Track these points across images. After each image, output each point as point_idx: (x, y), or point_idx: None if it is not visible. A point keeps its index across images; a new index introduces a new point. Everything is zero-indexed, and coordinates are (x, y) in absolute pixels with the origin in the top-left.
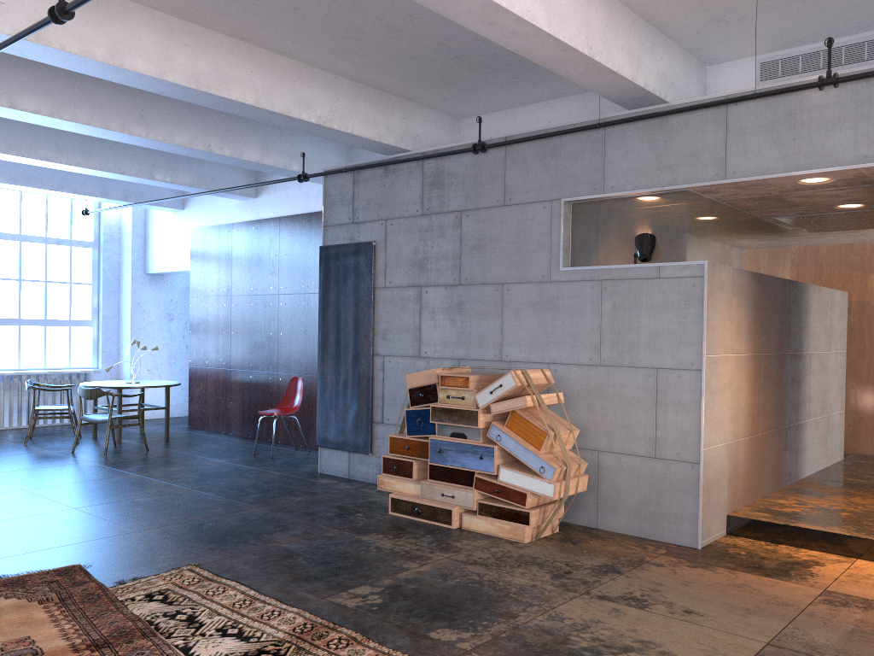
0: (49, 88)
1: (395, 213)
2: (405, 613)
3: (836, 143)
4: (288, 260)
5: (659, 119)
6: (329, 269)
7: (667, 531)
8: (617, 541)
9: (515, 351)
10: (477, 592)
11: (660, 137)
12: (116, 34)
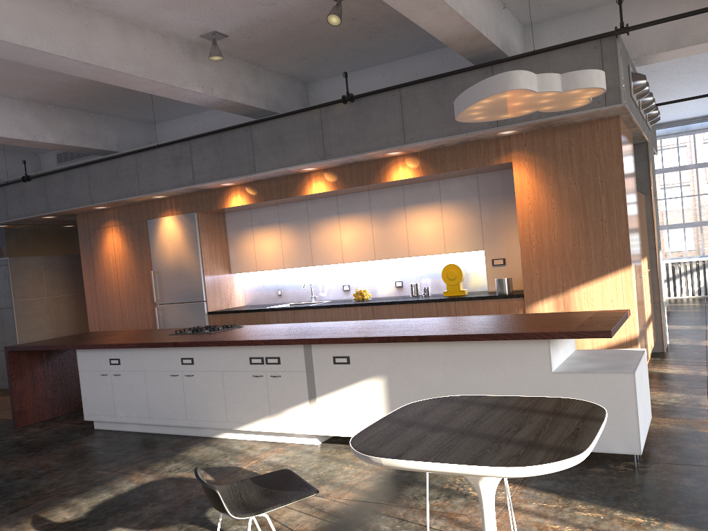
0: None
1: None
2: None
3: (36, 204)
4: None
5: None
6: None
7: None
8: None
9: None
10: None
11: None
12: None
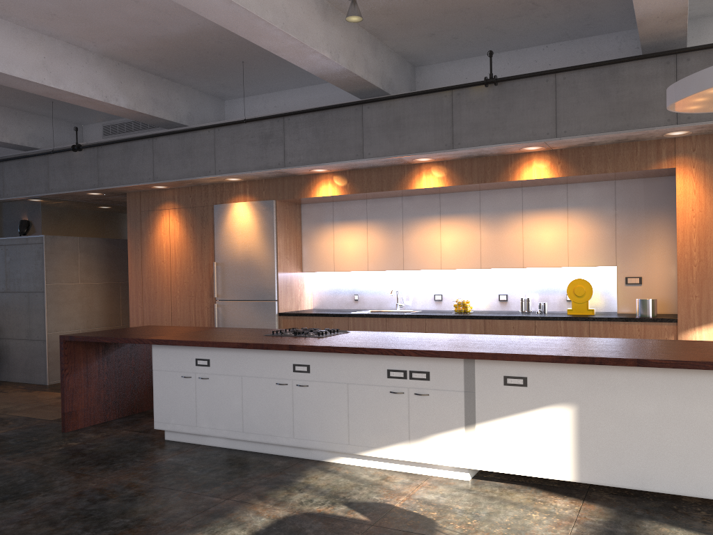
0: None
1: None
2: None
3: (85, 177)
4: None
5: (24, 159)
6: None
7: (36, 378)
8: (6, 385)
9: None
10: None
11: (24, 169)
12: None
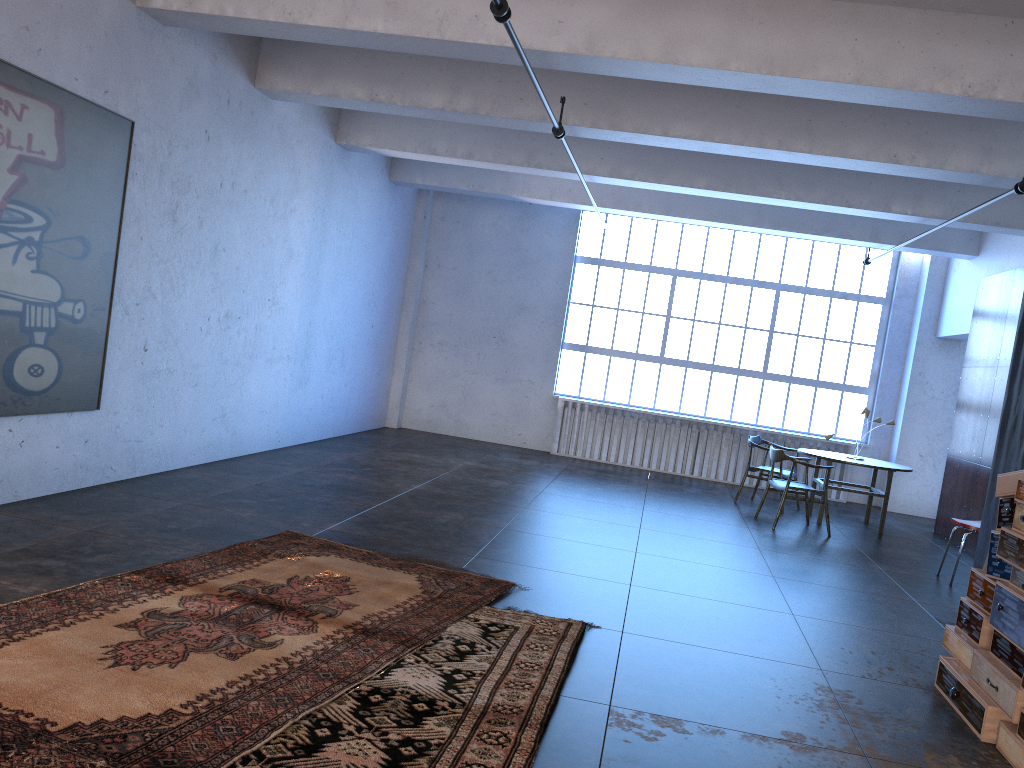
0: (704, 110)
1: None
2: (639, 765)
3: None
4: None
5: None
6: None
7: None
8: None
9: None
10: None
11: None
12: (673, 28)
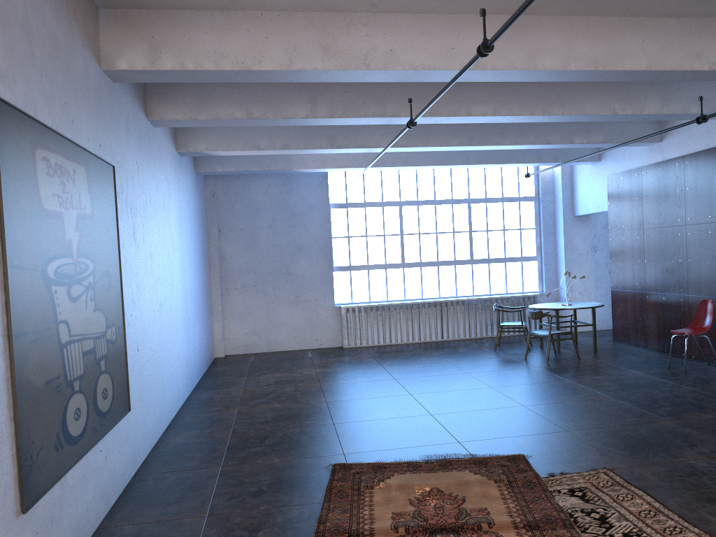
0: (491, 95)
1: None
2: None
3: None
4: (692, 193)
5: None
6: None
7: None
8: None
9: None
10: None
11: None
12: (530, 45)
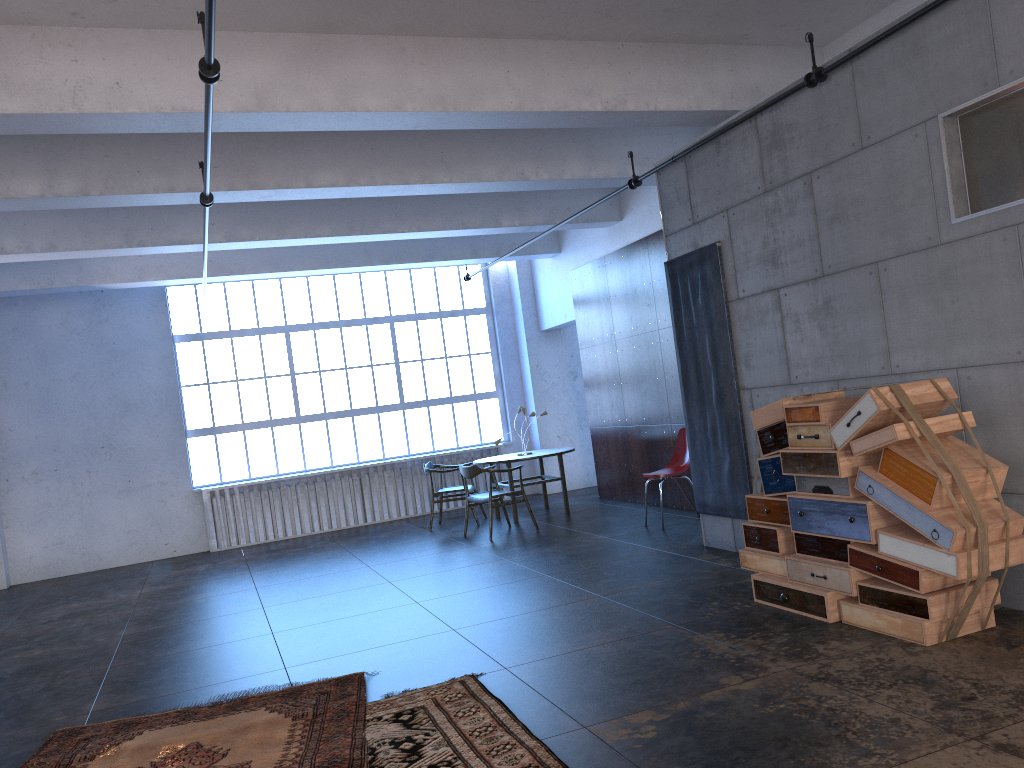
0: (341, 156)
1: (735, 198)
2: (672, 757)
3: None
4: (661, 286)
5: None
6: (677, 289)
7: None
8: None
9: (907, 357)
10: (798, 727)
11: None
12: (341, 76)
